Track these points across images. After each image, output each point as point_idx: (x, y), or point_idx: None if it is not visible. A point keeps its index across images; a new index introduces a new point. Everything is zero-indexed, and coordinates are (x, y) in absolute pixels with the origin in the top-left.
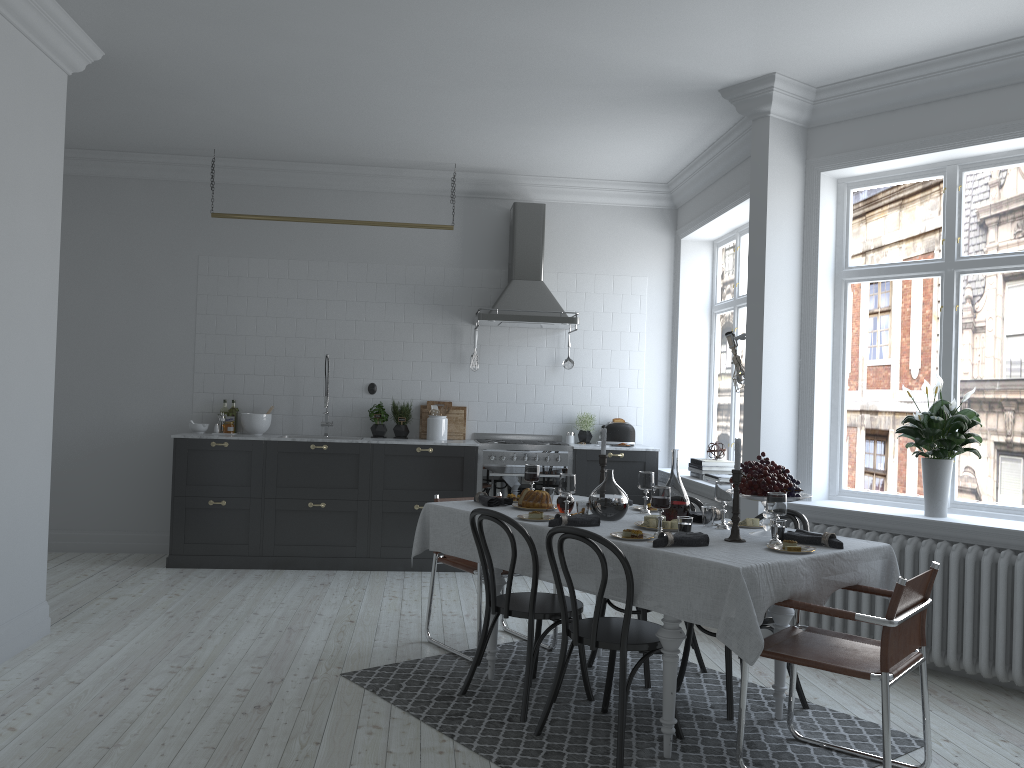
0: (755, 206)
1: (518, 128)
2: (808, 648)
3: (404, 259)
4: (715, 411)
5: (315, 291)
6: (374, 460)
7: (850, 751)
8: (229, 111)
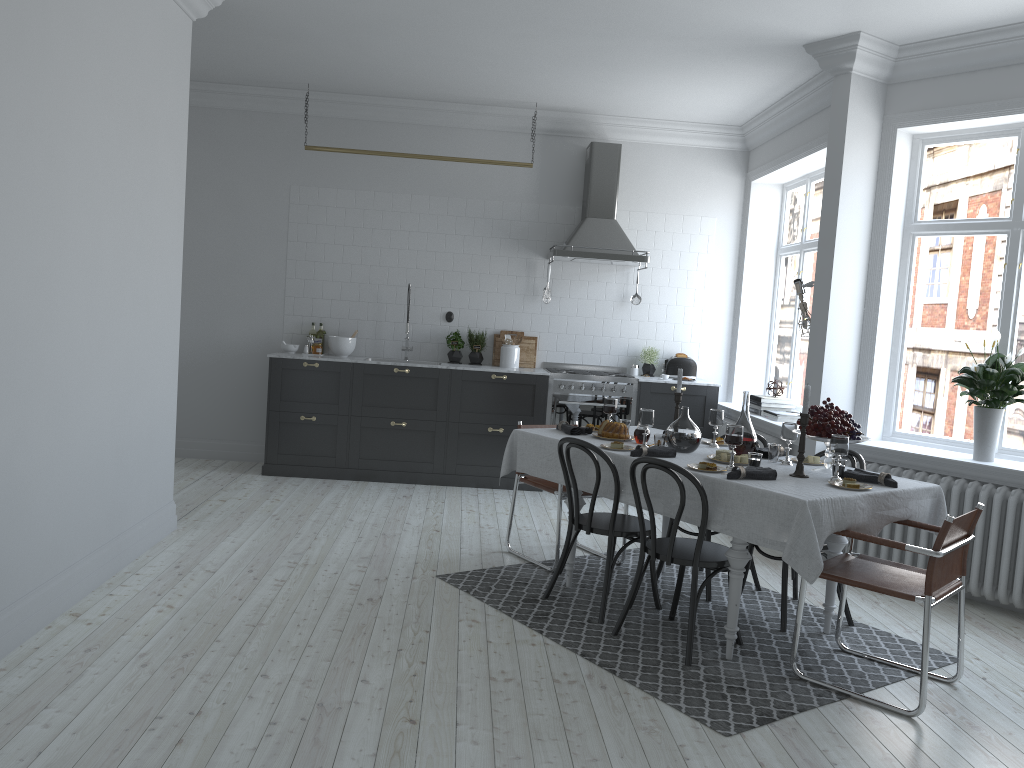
0: (831, 160)
1: (603, 73)
2: (860, 572)
3: (483, 194)
4: (775, 350)
5: (398, 222)
6: (452, 385)
7: (890, 663)
8: (329, 51)
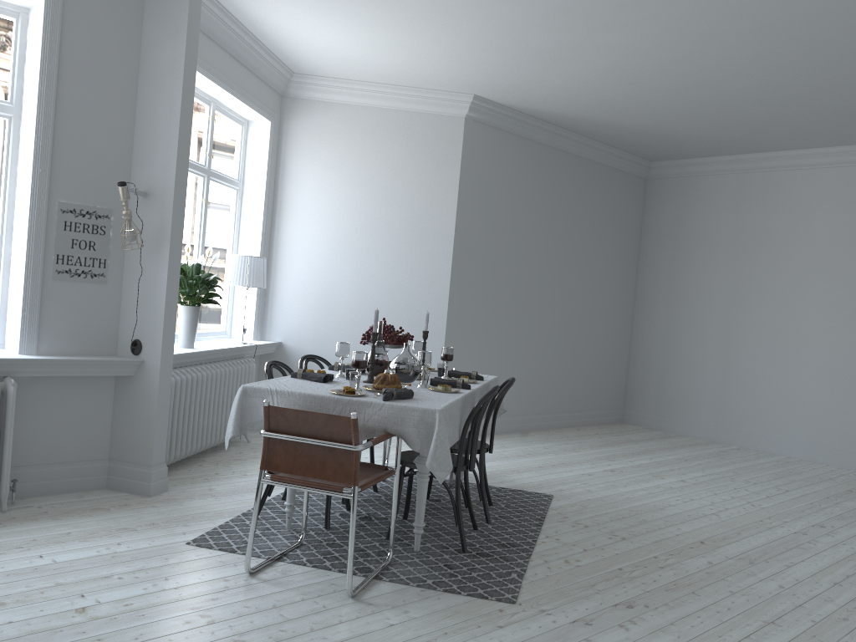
0: (188, 71)
1: None
2: None
3: None
4: None
5: None
6: None
7: None
8: None
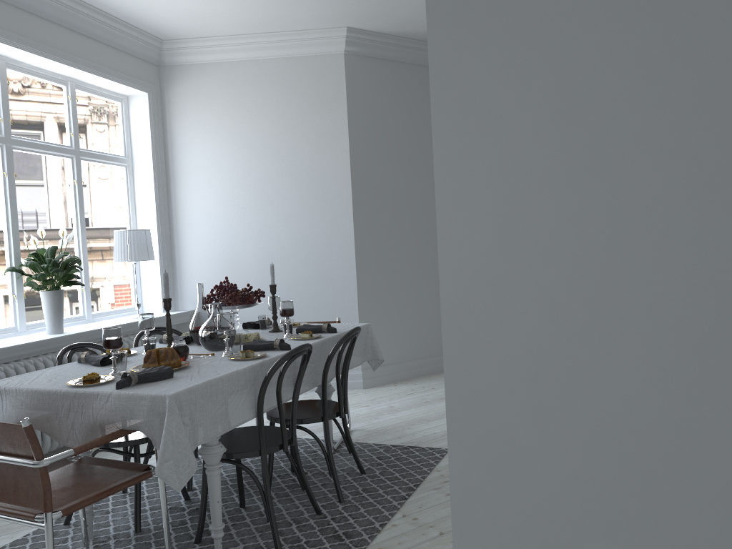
0: None
1: None
2: None
3: None
4: None
5: None
6: None
7: None
8: None
